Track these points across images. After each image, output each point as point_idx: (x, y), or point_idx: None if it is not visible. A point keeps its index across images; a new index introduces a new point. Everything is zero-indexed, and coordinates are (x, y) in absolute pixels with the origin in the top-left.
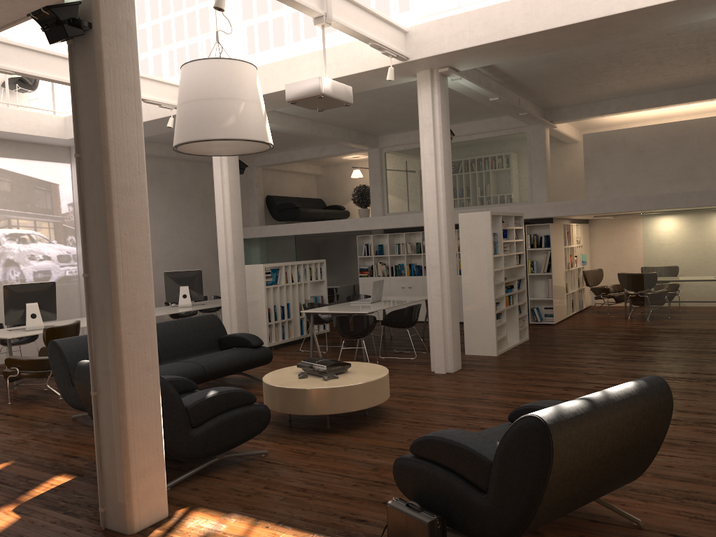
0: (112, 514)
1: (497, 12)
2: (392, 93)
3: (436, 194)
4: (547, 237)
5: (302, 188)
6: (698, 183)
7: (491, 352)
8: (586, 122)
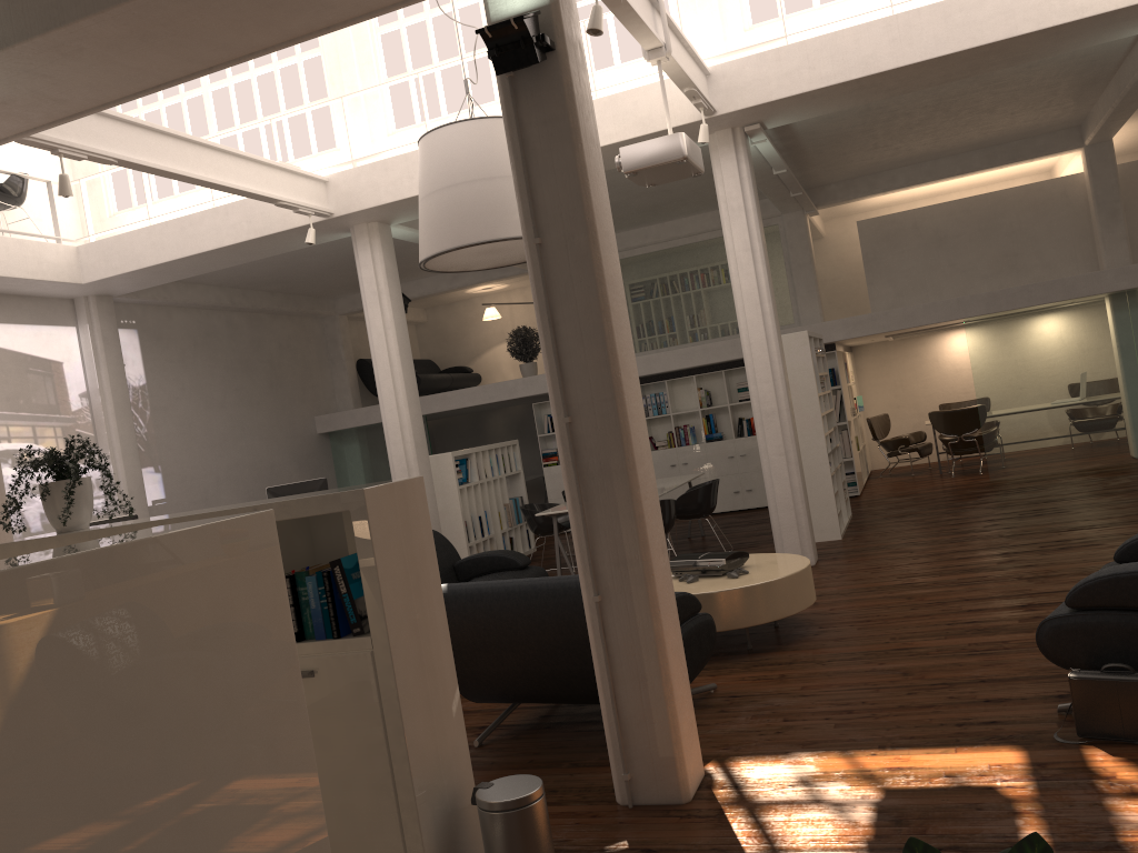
0: (648, 779)
1: (848, 40)
2: (623, 173)
3: (761, 306)
4: (833, 371)
5: None
6: (1024, 275)
7: (832, 535)
8: (841, 206)
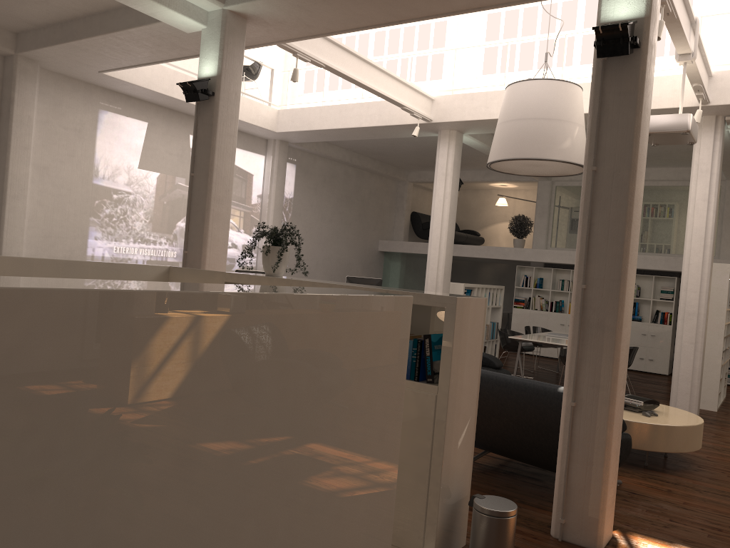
0: (576, 527)
1: None
2: None
3: (704, 240)
4: None
5: None
6: None
7: (710, 407)
8: None
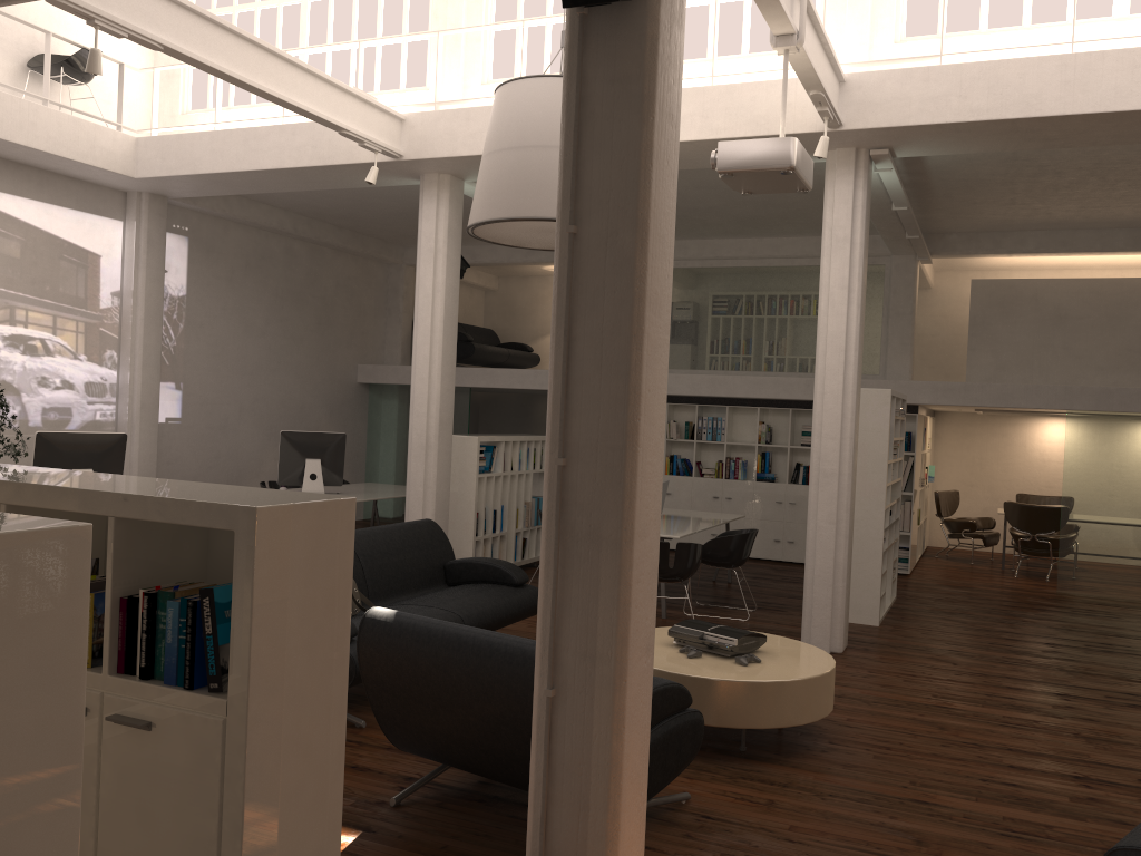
0: None
1: (1012, 73)
2: None
3: (845, 353)
4: (910, 435)
5: (464, 308)
6: None
7: (869, 619)
8: (957, 259)
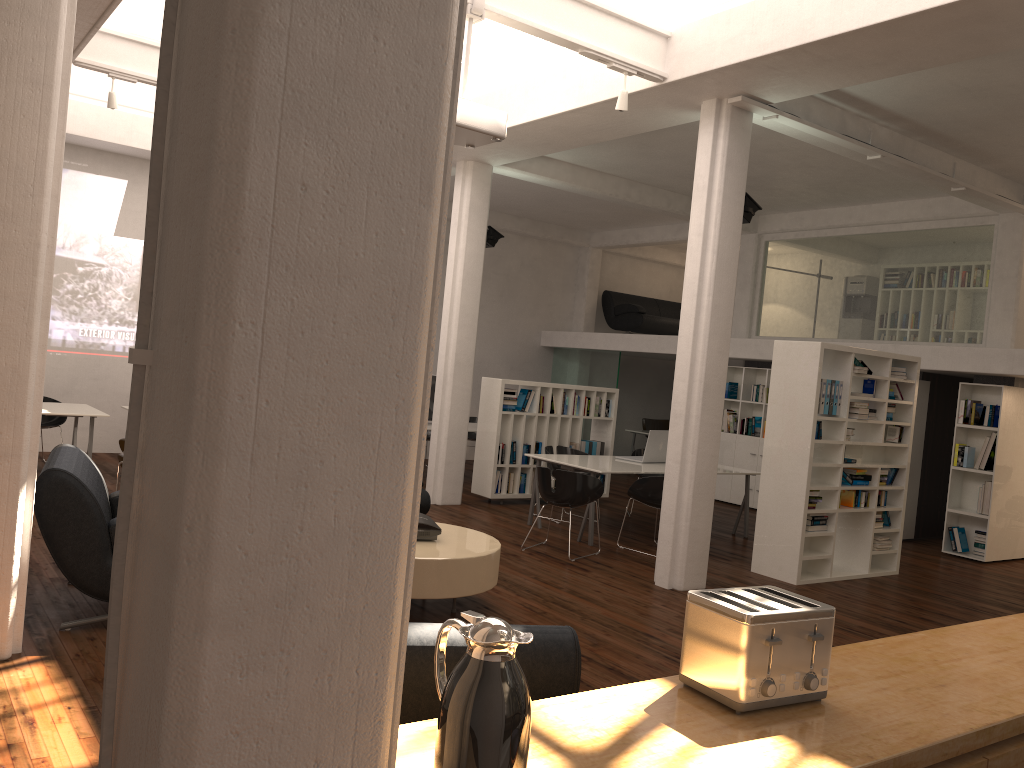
0: None
1: (793, 1)
2: None
3: (697, 298)
4: (996, 409)
5: (669, 287)
6: None
7: (788, 577)
8: None
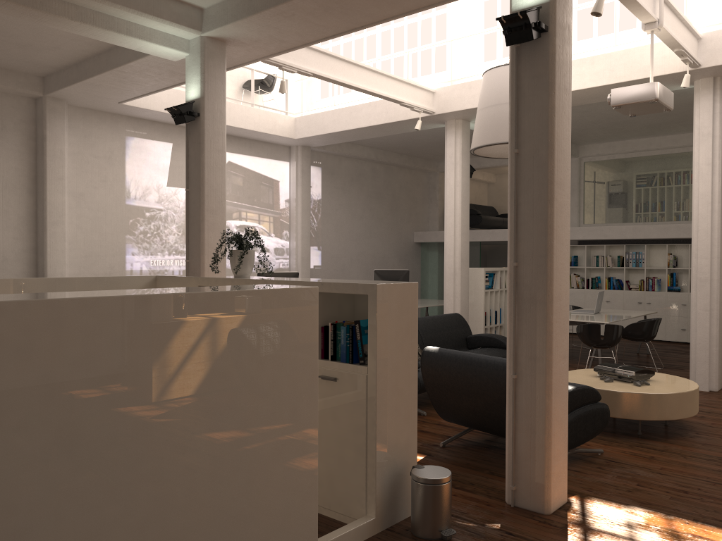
0: (526, 493)
1: None
2: None
3: (711, 205)
4: None
5: (475, 195)
6: None
7: None
8: None
